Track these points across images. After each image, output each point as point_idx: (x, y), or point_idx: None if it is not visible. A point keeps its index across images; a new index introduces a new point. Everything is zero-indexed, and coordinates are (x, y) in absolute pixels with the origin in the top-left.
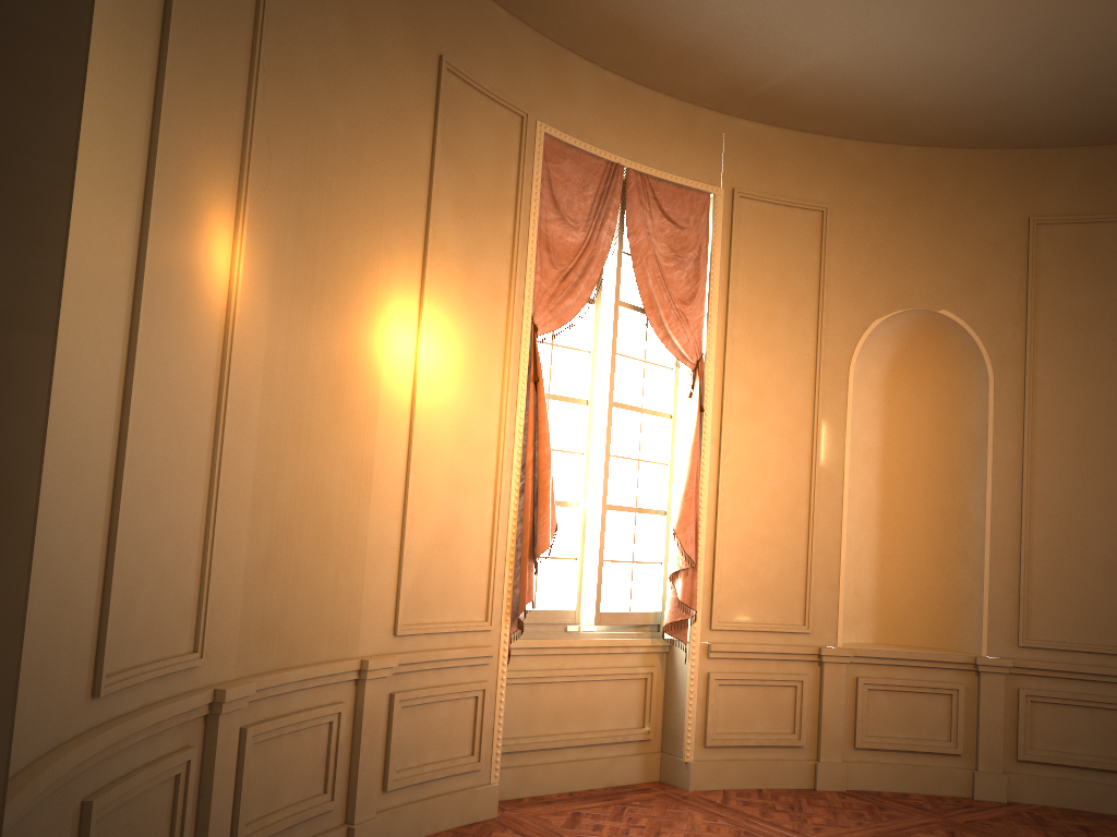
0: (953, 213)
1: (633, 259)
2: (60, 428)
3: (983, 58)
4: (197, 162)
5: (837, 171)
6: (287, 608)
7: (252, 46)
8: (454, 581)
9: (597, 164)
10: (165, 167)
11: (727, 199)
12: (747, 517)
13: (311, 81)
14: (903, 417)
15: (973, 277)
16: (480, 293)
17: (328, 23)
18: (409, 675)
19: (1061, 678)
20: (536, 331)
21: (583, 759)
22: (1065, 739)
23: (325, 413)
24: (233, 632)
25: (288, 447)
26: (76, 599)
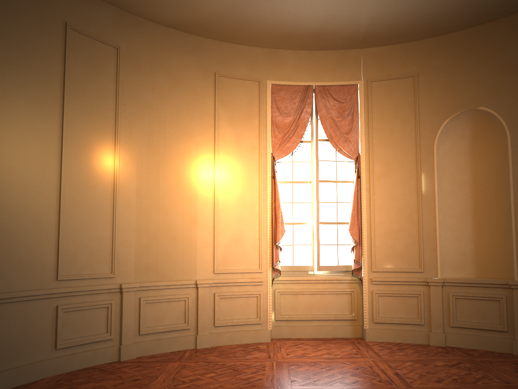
0: (482, 57)
1: (321, 121)
2: (22, 214)
3: None
4: (91, 139)
5: (420, 55)
6: (159, 263)
7: (116, 99)
8: (242, 254)
9: (299, 88)
10: (72, 144)
11: (365, 84)
12: (387, 221)
13: (149, 100)
14: (482, 163)
15: (495, 86)
16: (245, 150)
17: (156, 80)
18: (223, 287)
19: None
20: (274, 159)
21: (321, 325)
22: None
23: (170, 201)
24: (131, 269)
25: (153, 213)
26: (42, 255)
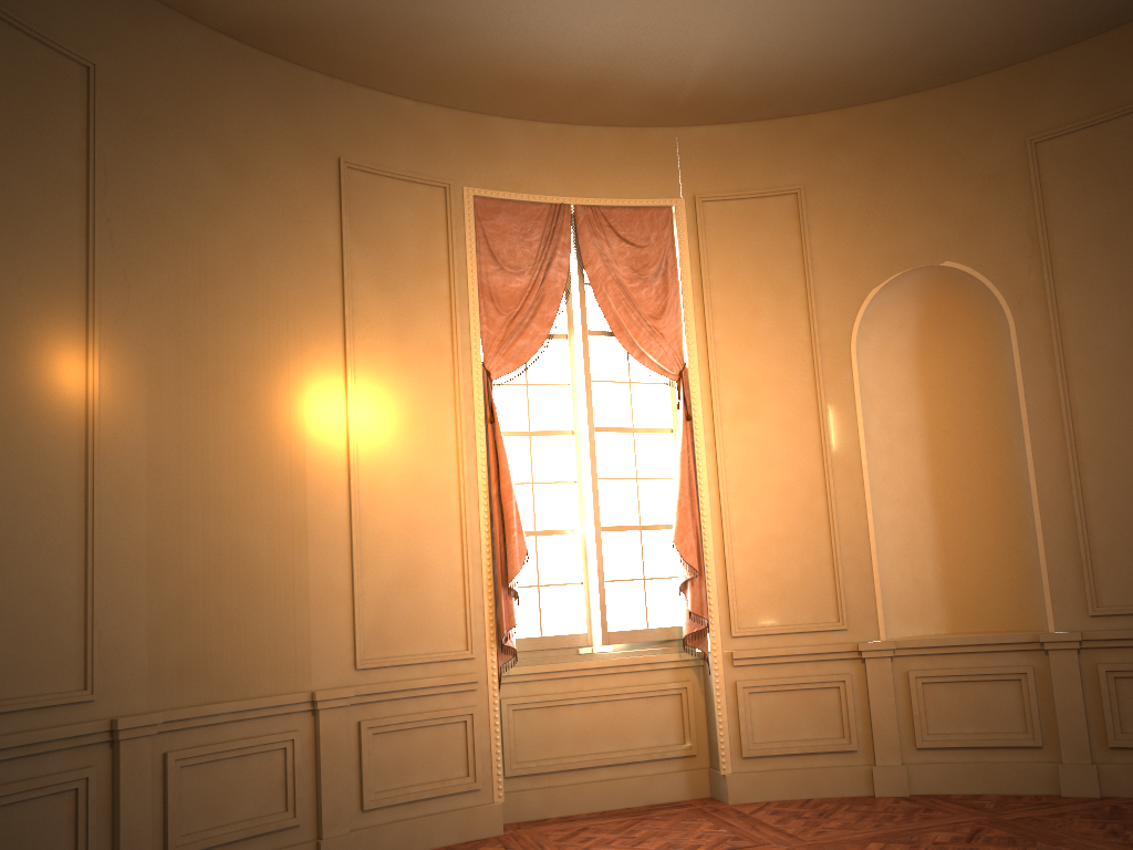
0: (942, 156)
1: (593, 289)
2: None
3: None
4: (21, 307)
5: (807, 149)
6: (213, 651)
7: (87, 204)
8: (423, 616)
9: (539, 209)
10: None
11: (689, 208)
12: (758, 517)
13: (176, 215)
14: (944, 384)
15: (974, 218)
16: (418, 353)
17: (192, 164)
18: (380, 704)
19: None
20: (489, 376)
21: (617, 778)
22: None
23: (238, 483)
24: (140, 673)
25: (193, 516)
26: None
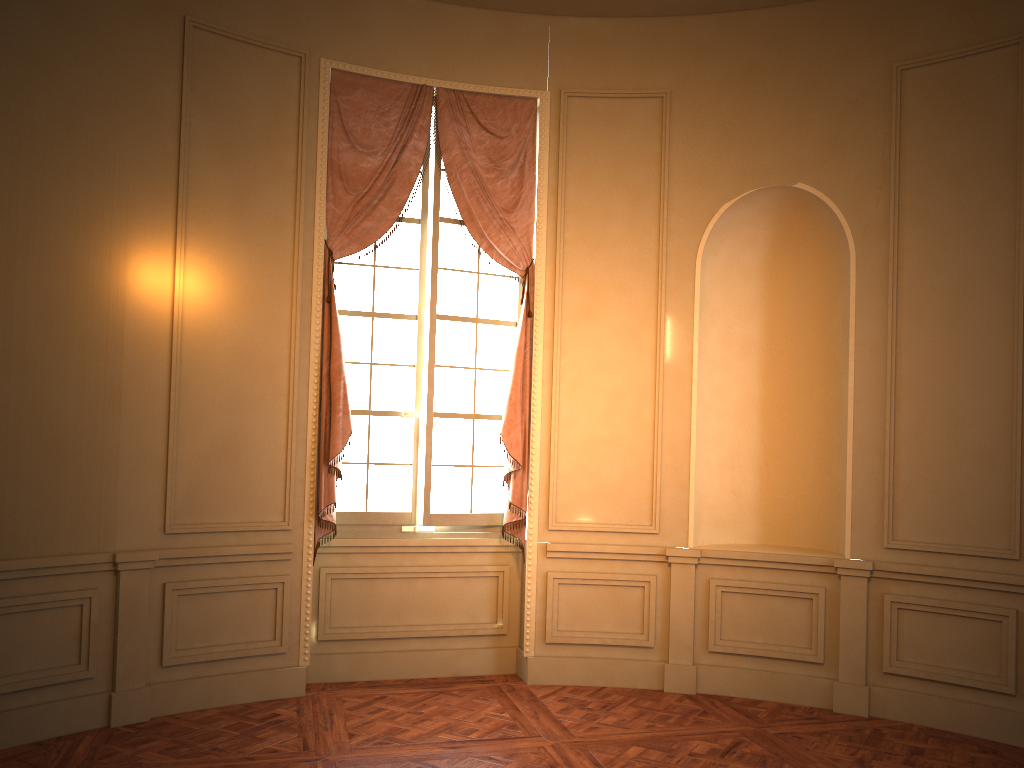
0: (809, 74)
1: (448, 176)
2: None
3: None
4: None
5: (678, 52)
6: (6, 509)
7: None
8: (241, 486)
9: (399, 88)
10: None
11: (554, 102)
12: (587, 418)
13: None
14: (787, 305)
15: (832, 142)
16: (257, 226)
17: (10, 9)
18: (189, 567)
19: (932, 583)
20: (330, 256)
21: (428, 649)
22: (936, 651)
23: (46, 345)
24: None
25: None
26: None
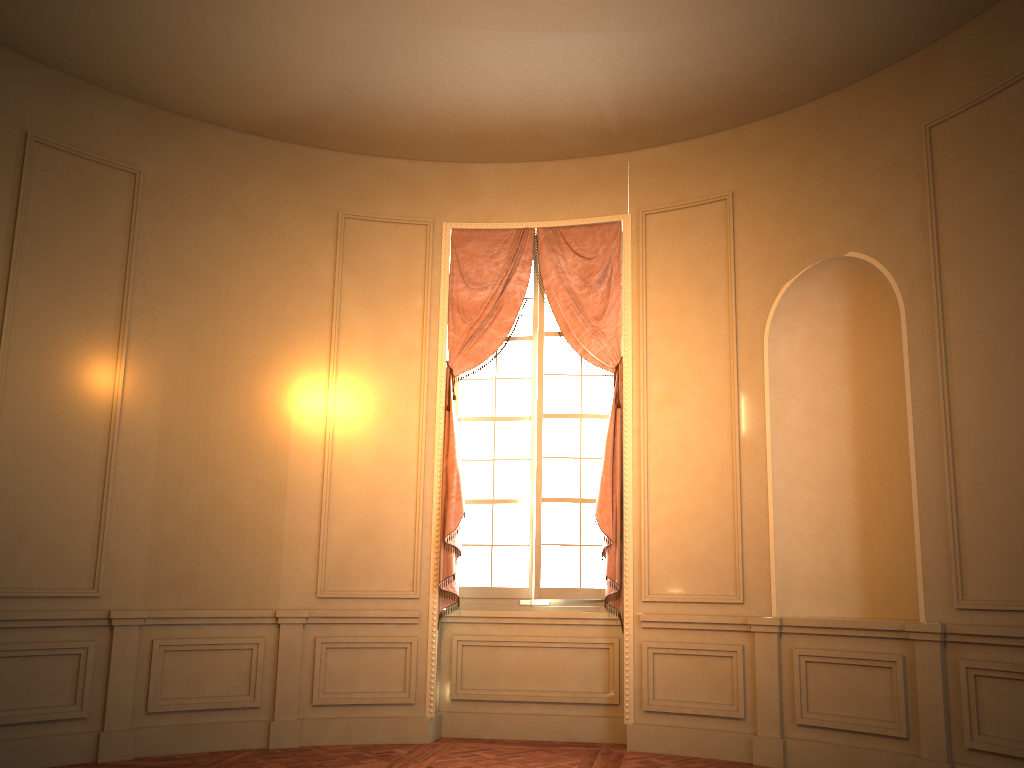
0: (852, 150)
1: (548, 297)
2: None
3: (707, 22)
4: (67, 336)
5: (738, 157)
6: (200, 572)
7: (126, 265)
8: (379, 561)
9: (506, 234)
10: (24, 345)
11: (634, 221)
12: (673, 495)
13: (199, 266)
14: (873, 371)
15: (876, 208)
16: (393, 356)
17: (215, 229)
18: (335, 626)
19: (1005, 646)
20: (451, 373)
21: (546, 714)
22: (1016, 724)
23: (232, 454)
24: (139, 582)
25: (192, 476)
26: None
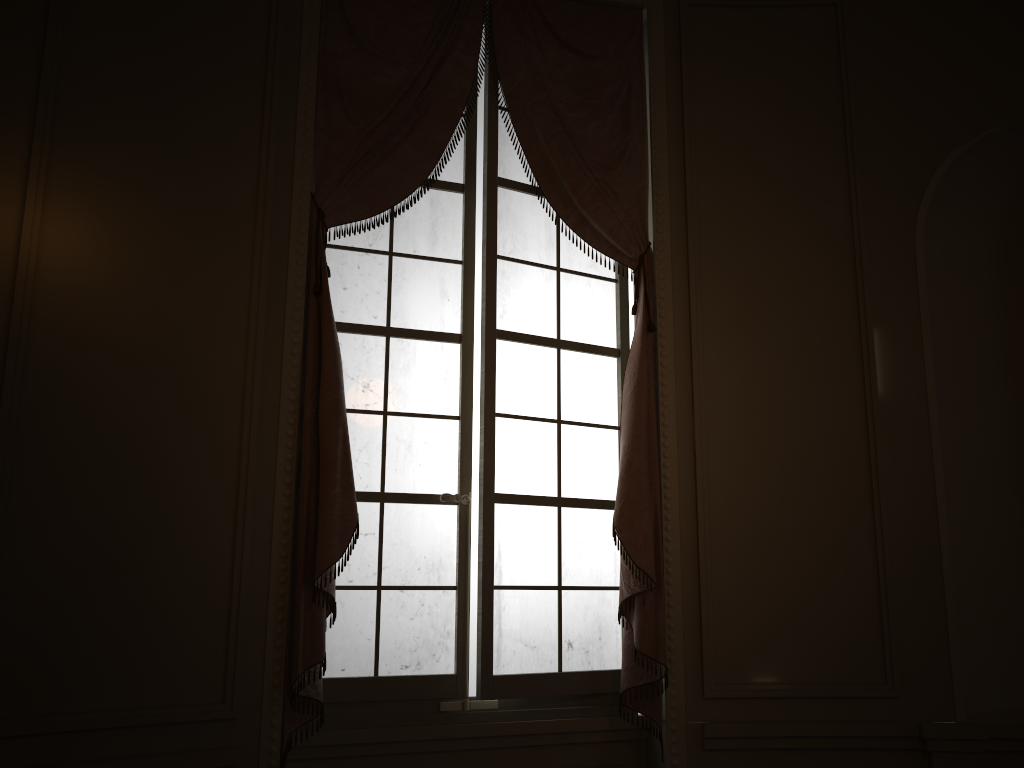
0: None
1: (512, 112)
2: None
3: None
4: None
5: None
6: None
7: None
8: (139, 633)
9: None
10: None
11: (669, 13)
12: (756, 498)
13: None
14: None
15: None
16: (192, 156)
17: None
18: None
19: None
20: (321, 219)
21: None
22: None
23: None
24: None
25: None
26: None
